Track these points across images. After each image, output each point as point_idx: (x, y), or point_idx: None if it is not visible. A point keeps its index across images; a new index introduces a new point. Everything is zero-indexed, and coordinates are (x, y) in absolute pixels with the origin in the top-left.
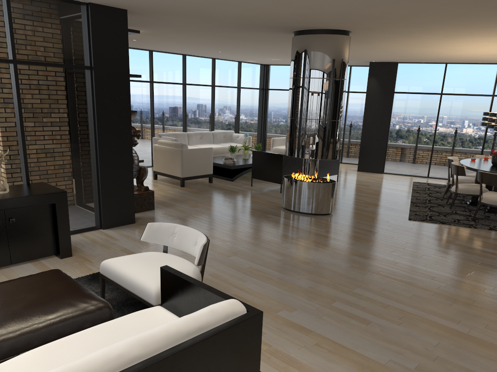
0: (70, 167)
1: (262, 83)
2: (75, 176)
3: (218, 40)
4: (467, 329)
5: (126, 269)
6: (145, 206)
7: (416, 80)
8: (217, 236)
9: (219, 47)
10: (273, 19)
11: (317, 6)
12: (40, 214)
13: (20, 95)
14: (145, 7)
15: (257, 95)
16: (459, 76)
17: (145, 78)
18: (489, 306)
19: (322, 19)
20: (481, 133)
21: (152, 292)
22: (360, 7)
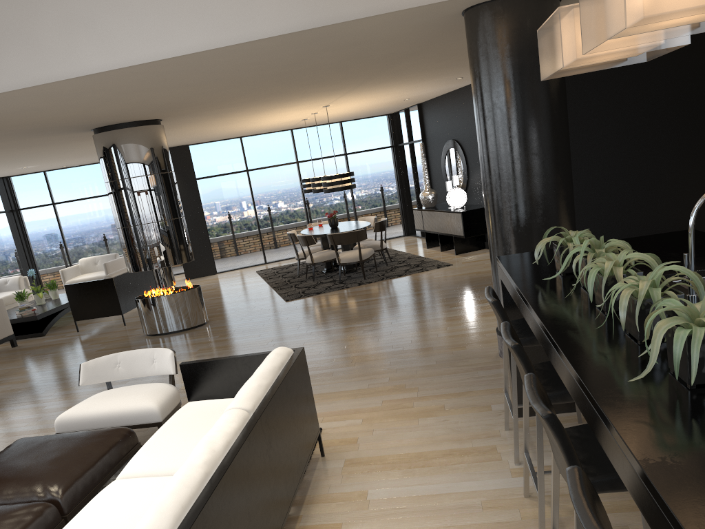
0: None
1: (9, 203)
2: None
3: None
4: (401, 348)
5: (100, 409)
6: None
7: (215, 160)
8: None
9: None
10: (82, 119)
11: (148, 100)
12: None
13: None
14: None
15: (7, 221)
16: (258, 148)
17: None
18: (404, 330)
19: (140, 112)
20: (300, 202)
21: (154, 409)
22: (191, 97)
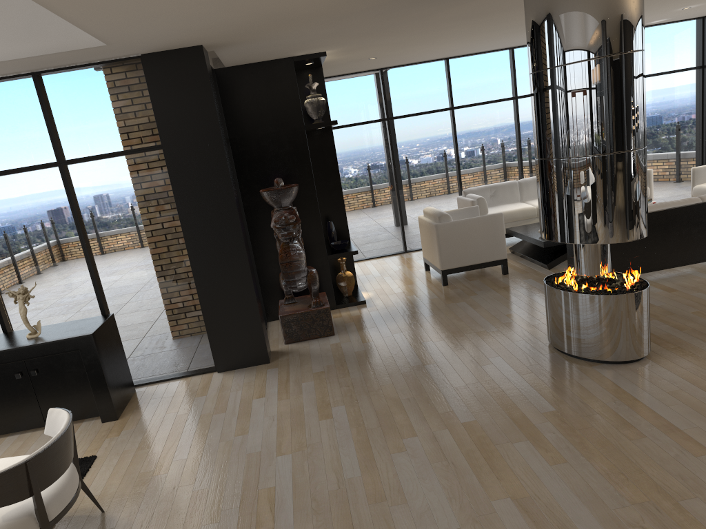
0: (161, 288)
1: (701, 55)
2: (171, 299)
3: (470, 23)
4: None
5: None
6: (316, 331)
7: None
8: (334, 402)
9: (517, 28)
10: None
11: None
12: (70, 364)
13: (73, 204)
14: (206, 36)
15: (688, 82)
16: None
17: (439, 105)
18: None
19: None
20: None
21: None
22: None
